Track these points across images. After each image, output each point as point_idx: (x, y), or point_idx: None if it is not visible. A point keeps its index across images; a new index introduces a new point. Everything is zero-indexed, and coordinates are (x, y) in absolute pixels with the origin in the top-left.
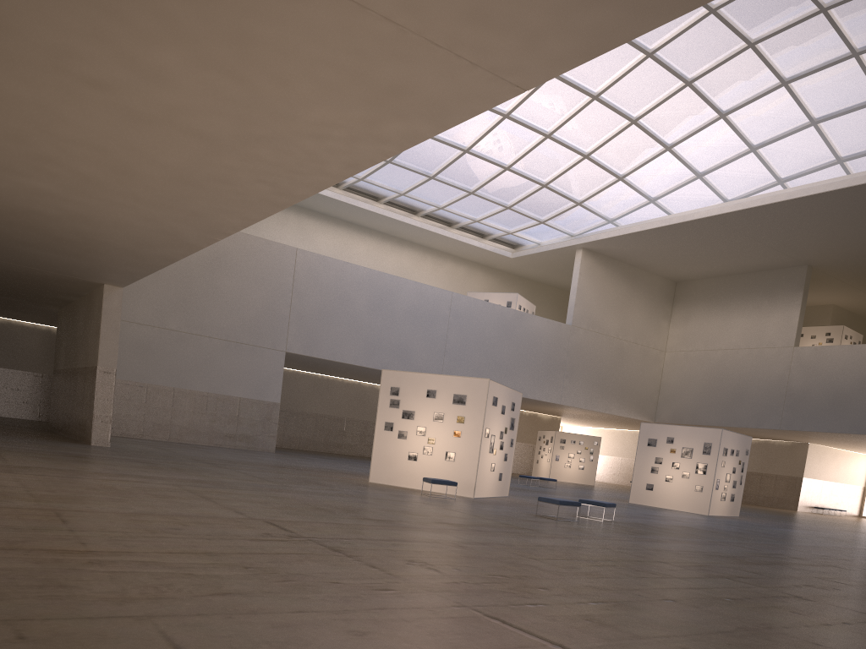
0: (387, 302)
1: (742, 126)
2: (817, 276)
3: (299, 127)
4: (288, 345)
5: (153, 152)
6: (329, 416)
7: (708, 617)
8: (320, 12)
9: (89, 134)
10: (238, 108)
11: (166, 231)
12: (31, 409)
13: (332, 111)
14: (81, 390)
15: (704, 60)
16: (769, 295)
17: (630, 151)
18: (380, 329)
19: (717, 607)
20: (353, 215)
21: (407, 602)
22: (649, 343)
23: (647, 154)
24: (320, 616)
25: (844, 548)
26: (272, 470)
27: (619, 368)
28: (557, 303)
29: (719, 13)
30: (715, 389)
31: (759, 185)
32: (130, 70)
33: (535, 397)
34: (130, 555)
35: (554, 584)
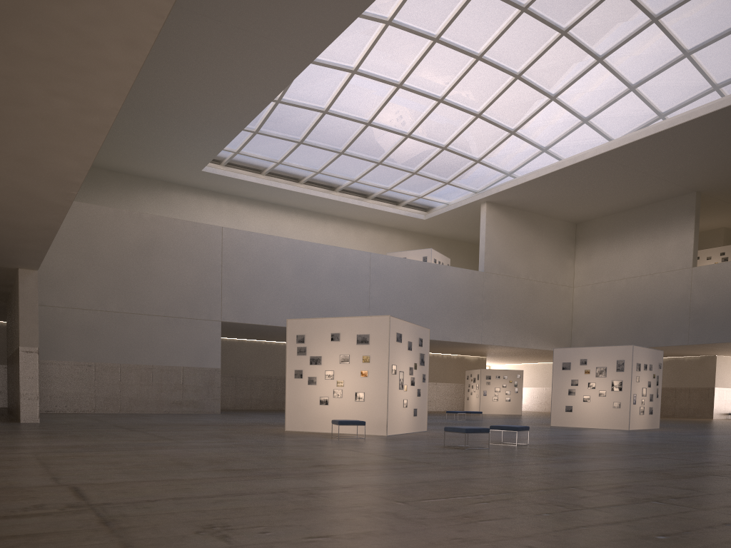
0: (311, 268)
1: (620, 67)
2: (706, 201)
3: None
4: (223, 315)
5: None
6: (275, 377)
7: None
8: None
9: None
10: None
11: (19, 191)
12: (5, 397)
13: None
14: (15, 372)
15: (575, 8)
16: (663, 223)
17: (518, 106)
18: (307, 292)
19: None
20: (278, 197)
21: None
22: (557, 281)
23: (534, 106)
24: None
25: None
26: (190, 428)
27: (532, 306)
28: (472, 257)
29: None
30: (622, 315)
31: (642, 122)
32: None
33: (458, 340)
34: None
35: (403, 542)
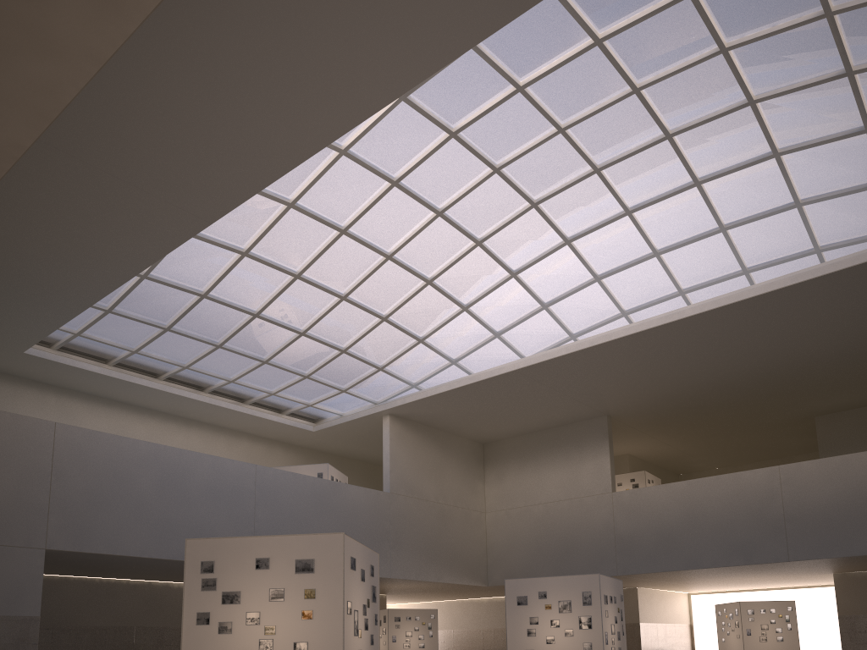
0: (179, 480)
1: (533, 284)
2: (615, 426)
3: None
4: (49, 540)
5: None
6: (113, 627)
7: None
8: None
9: None
10: None
11: None
12: None
13: None
14: None
15: (491, 220)
16: (576, 446)
17: (428, 313)
18: (173, 511)
19: None
20: (128, 394)
21: None
22: (468, 505)
23: (445, 315)
24: None
25: None
26: None
27: (444, 533)
28: (366, 477)
29: (502, 173)
30: (543, 543)
31: (554, 341)
32: None
33: None
34: None
35: None
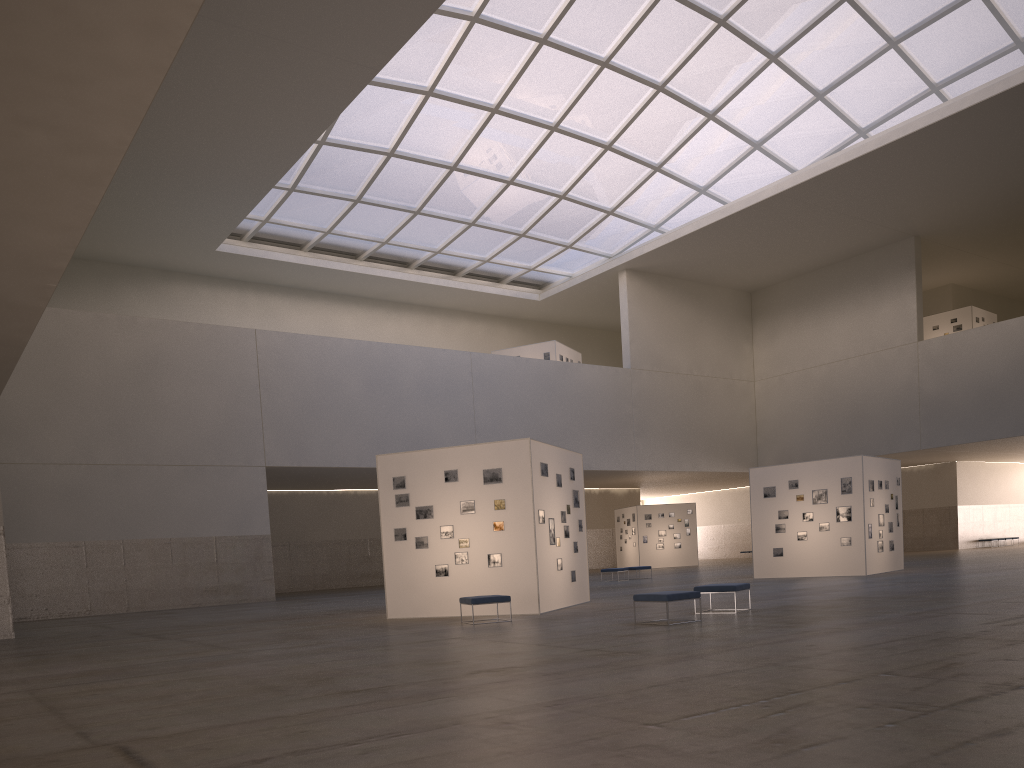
0: (388, 380)
1: (801, 67)
2: (927, 249)
3: None
4: (268, 457)
5: None
6: (346, 540)
7: None
8: None
9: None
10: None
11: None
12: None
13: None
14: None
15: None
16: (872, 284)
17: (663, 130)
18: (386, 415)
19: None
20: (328, 282)
21: None
22: (732, 374)
23: (685, 129)
24: None
25: None
26: (246, 627)
27: (701, 412)
28: (608, 349)
29: None
30: (826, 415)
31: (836, 143)
32: None
33: (603, 467)
34: None
35: None
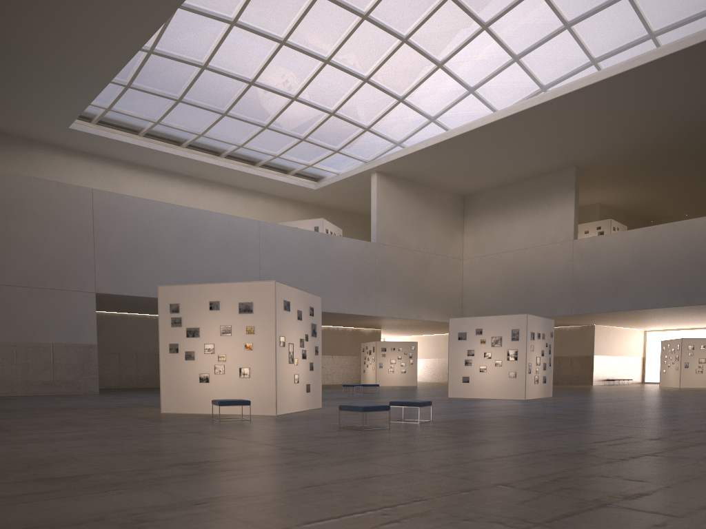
0: (195, 236)
1: (504, 36)
2: (584, 177)
3: None
4: (98, 285)
5: None
6: None
7: None
8: None
9: None
10: None
11: None
12: None
13: None
14: None
15: None
16: (545, 197)
17: (406, 72)
18: (192, 261)
19: None
20: (158, 161)
21: None
22: (447, 253)
23: (421, 73)
24: None
25: (675, 415)
26: (47, 414)
27: (424, 278)
28: (364, 229)
29: None
30: (510, 286)
31: (525, 94)
32: None
33: (352, 312)
34: None
35: None
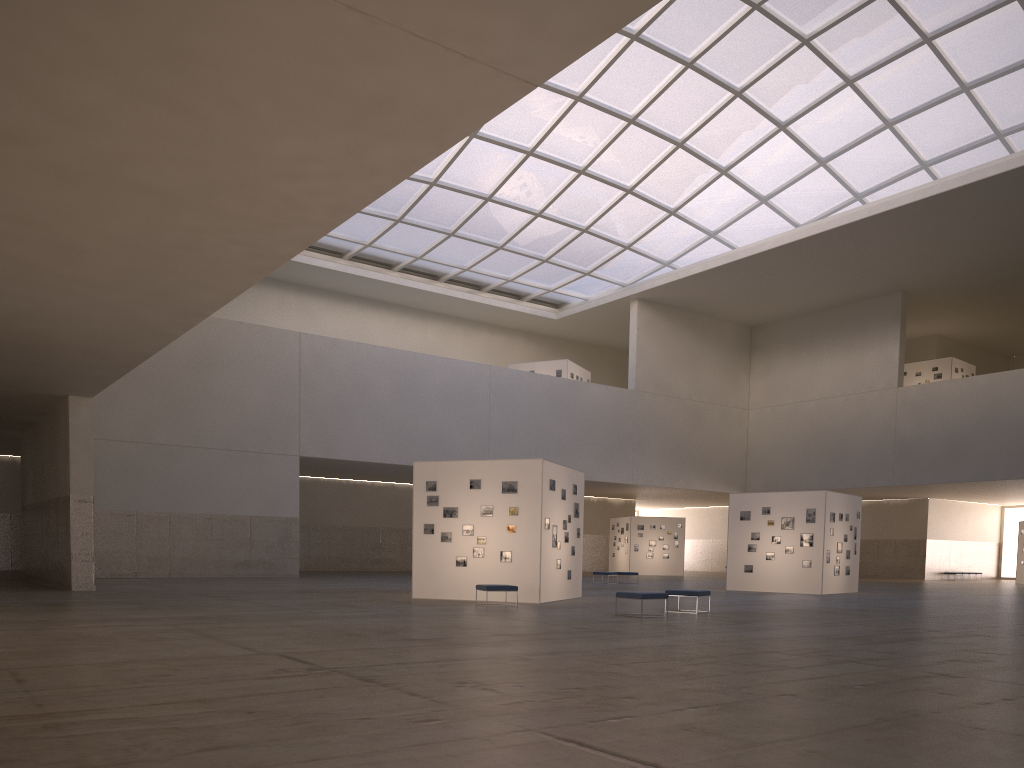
0: (415, 385)
1: (807, 137)
2: (914, 303)
3: (268, 165)
4: (302, 447)
5: (96, 219)
6: (361, 527)
7: (837, 710)
8: (268, 8)
9: (13, 205)
10: (189, 149)
11: (130, 320)
12: (1, 557)
13: (305, 141)
14: (55, 526)
15: (752, 65)
16: (861, 330)
17: (680, 180)
18: (410, 417)
19: (847, 697)
20: (363, 289)
21: (455, 732)
22: (728, 402)
23: (700, 181)
24: (342, 762)
25: (987, 613)
26: (294, 596)
27: (697, 435)
28: (616, 367)
29: (764, 9)
30: (811, 446)
31: (835, 204)
32: (48, 114)
33: (602, 479)
34: (99, 713)
35: (642, 691)
